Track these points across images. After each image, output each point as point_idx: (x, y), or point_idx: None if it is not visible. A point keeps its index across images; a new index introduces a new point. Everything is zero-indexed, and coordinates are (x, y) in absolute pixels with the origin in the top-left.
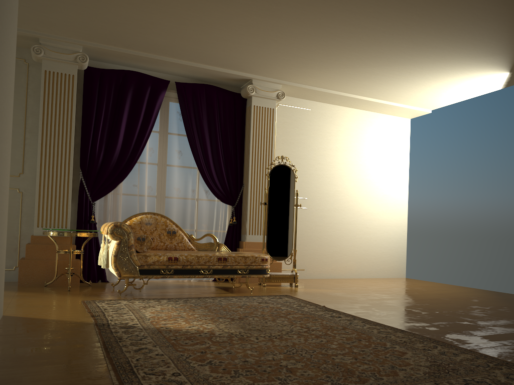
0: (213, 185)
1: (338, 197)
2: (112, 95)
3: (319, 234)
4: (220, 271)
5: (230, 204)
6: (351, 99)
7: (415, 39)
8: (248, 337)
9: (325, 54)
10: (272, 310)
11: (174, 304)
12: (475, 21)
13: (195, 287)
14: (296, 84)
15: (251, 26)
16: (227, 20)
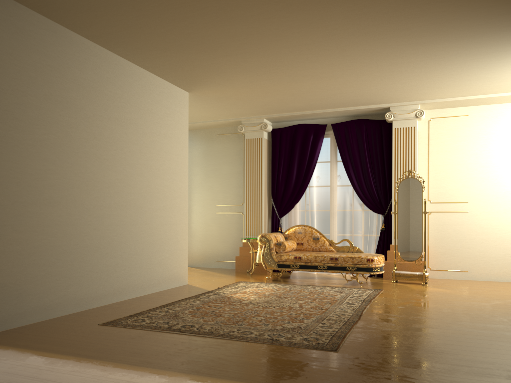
0: (365, 199)
1: (509, 198)
2: (288, 144)
3: (485, 236)
4: (333, 268)
5: (380, 213)
6: (507, 96)
7: (473, 53)
8: (251, 304)
9: (417, 81)
10: (323, 296)
11: (278, 287)
12: (500, 29)
13: (333, 279)
14: (434, 100)
15: (335, 84)
16: (316, 87)
